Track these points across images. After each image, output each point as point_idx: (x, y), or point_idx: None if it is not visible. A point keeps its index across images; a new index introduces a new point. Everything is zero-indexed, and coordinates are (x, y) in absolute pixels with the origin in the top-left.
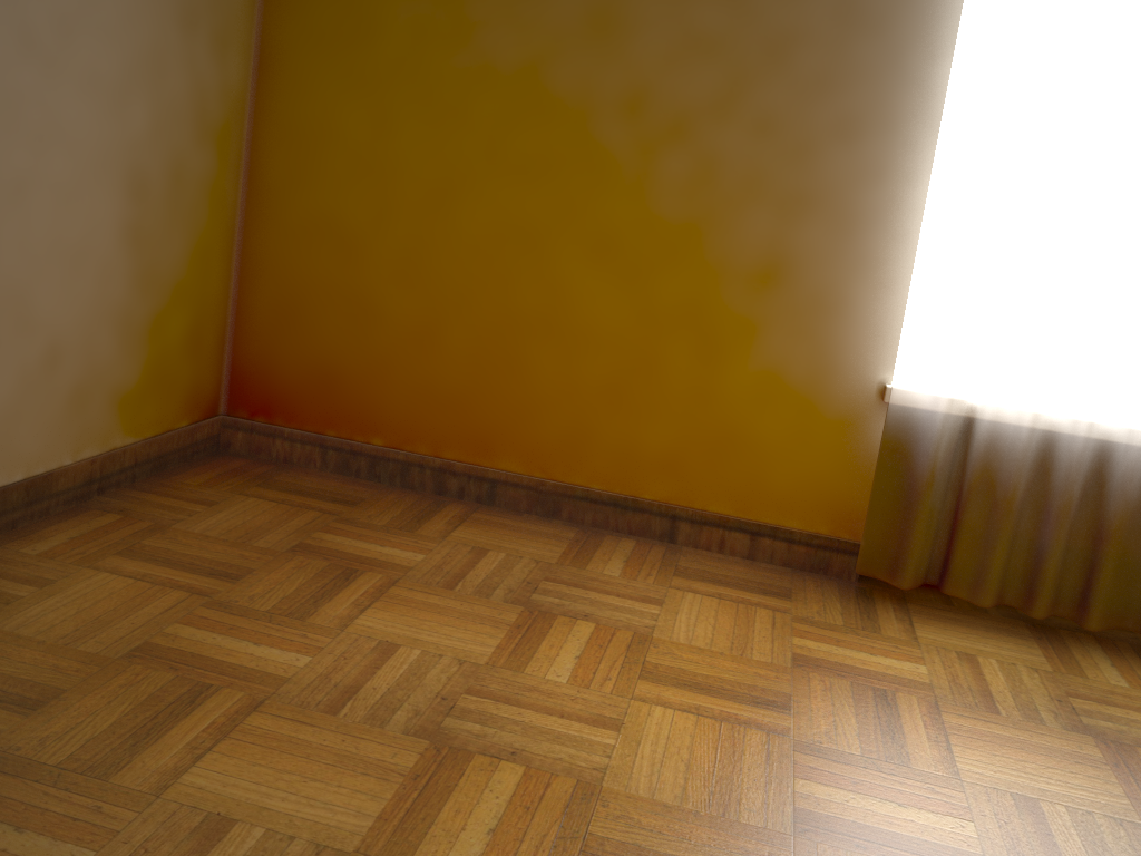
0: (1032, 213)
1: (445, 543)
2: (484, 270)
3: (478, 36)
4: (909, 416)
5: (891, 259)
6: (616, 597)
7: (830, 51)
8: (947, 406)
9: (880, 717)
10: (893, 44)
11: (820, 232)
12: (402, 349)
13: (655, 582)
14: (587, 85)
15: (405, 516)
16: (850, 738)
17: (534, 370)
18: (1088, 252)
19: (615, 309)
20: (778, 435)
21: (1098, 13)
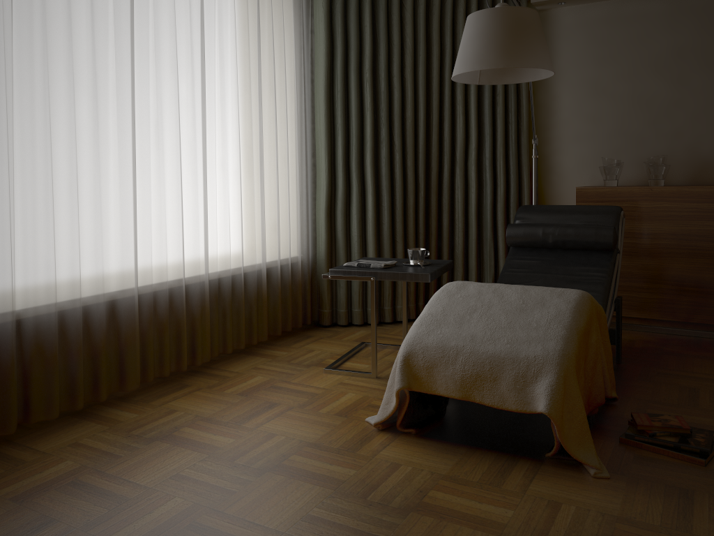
0: (28, 198)
1: None
2: None
3: None
4: None
5: None
6: None
7: None
8: (12, 318)
9: (90, 491)
10: None
11: None
12: None
13: None
14: None
15: None
16: (95, 508)
17: None
18: (57, 214)
19: None
20: None
21: (35, 89)
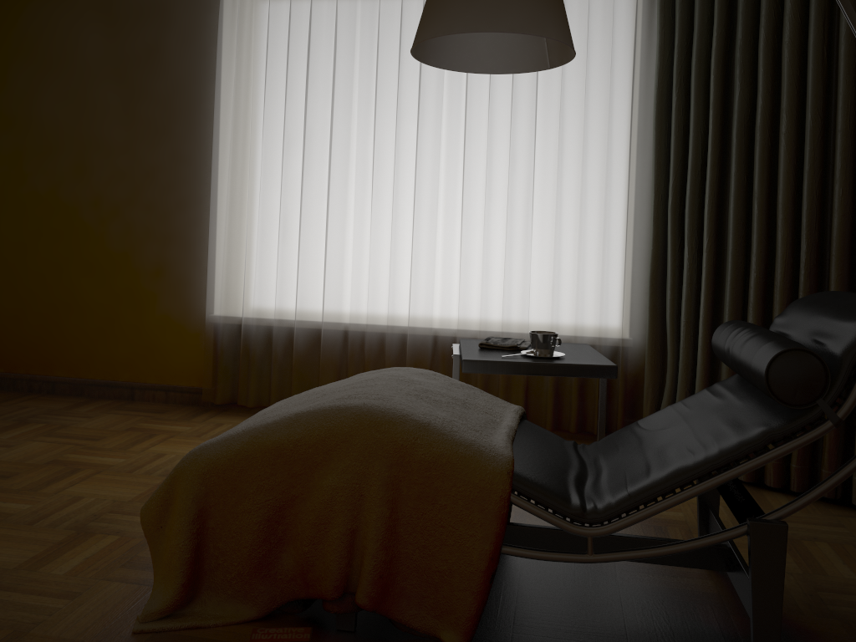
0: (247, 233)
1: (9, 406)
2: (41, 283)
3: (29, 179)
4: (214, 326)
5: (206, 258)
6: (71, 417)
7: (171, 173)
8: (223, 319)
9: (139, 440)
10: (195, 167)
11: (177, 250)
12: (9, 324)
13: (100, 412)
14: (76, 196)
15: (1, 399)
16: (113, 445)
17: (67, 327)
18: (272, 247)
19: (98, 294)
20: (171, 343)
21: (258, 150)
